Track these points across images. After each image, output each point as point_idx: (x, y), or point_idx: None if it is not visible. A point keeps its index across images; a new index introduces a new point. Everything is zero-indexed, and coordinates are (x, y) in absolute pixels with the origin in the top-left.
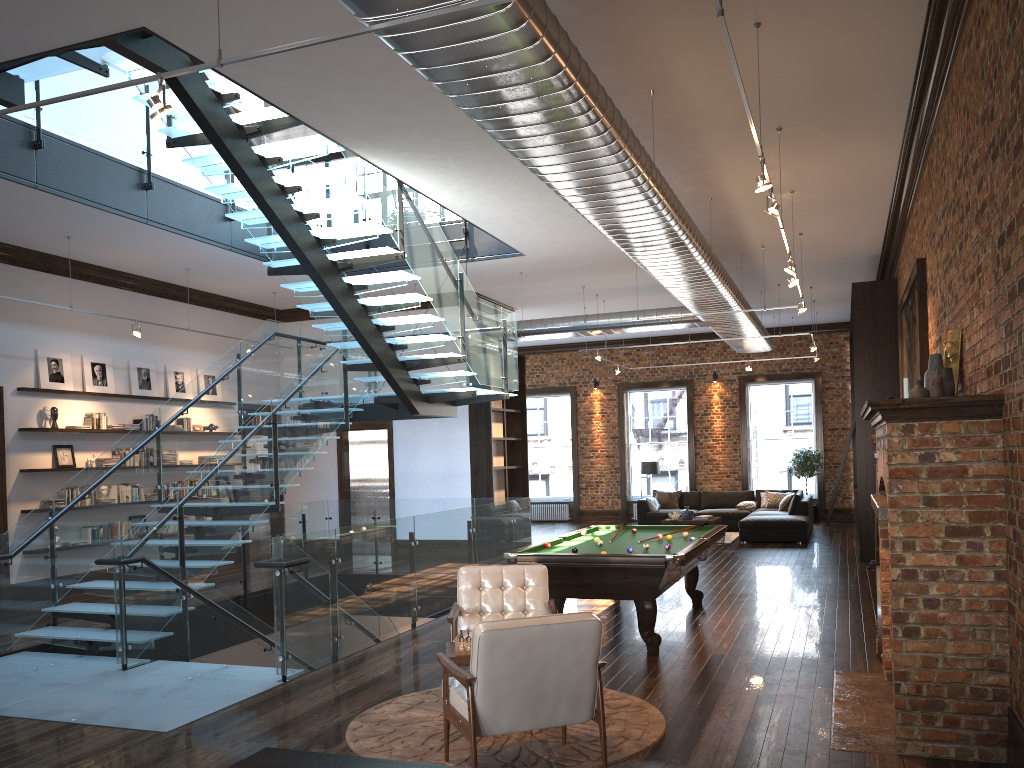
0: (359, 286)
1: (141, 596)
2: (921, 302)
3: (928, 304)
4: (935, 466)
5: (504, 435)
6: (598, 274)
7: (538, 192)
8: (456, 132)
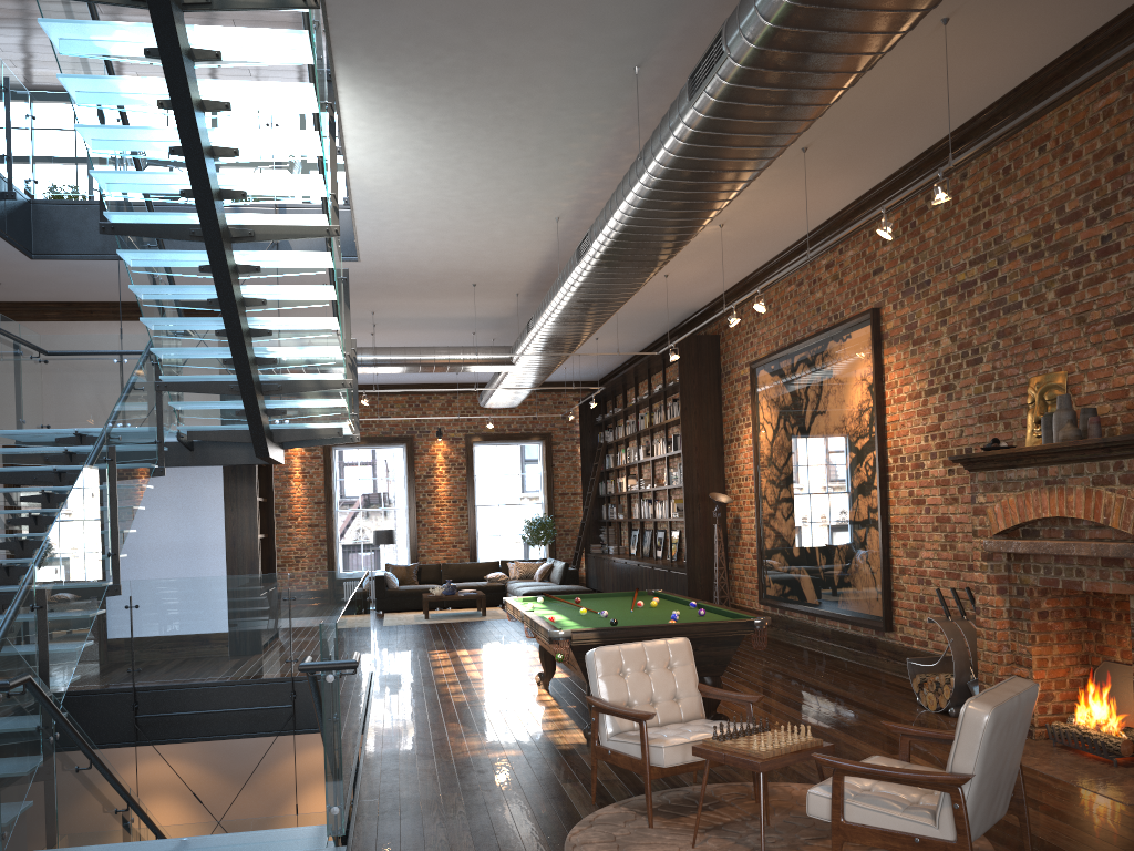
0: (248, 267)
1: (14, 744)
2: (877, 352)
3: (887, 354)
4: None
5: (257, 494)
6: (410, 298)
7: (483, 177)
8: (498, 72)
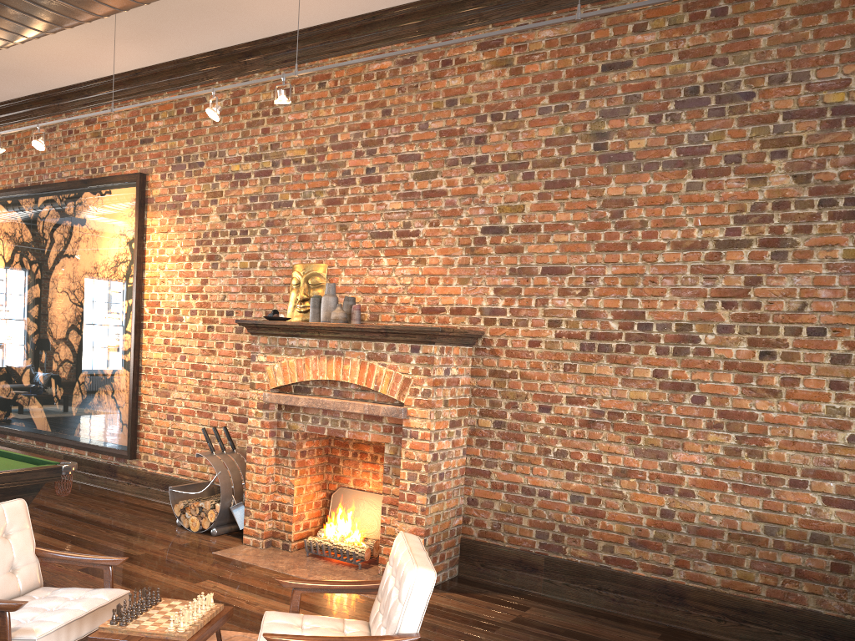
0: None
1: None
2: (141, 213)
3: (151, 217)
4: (449, 378)
5: None
6: None
7: None
8: None
